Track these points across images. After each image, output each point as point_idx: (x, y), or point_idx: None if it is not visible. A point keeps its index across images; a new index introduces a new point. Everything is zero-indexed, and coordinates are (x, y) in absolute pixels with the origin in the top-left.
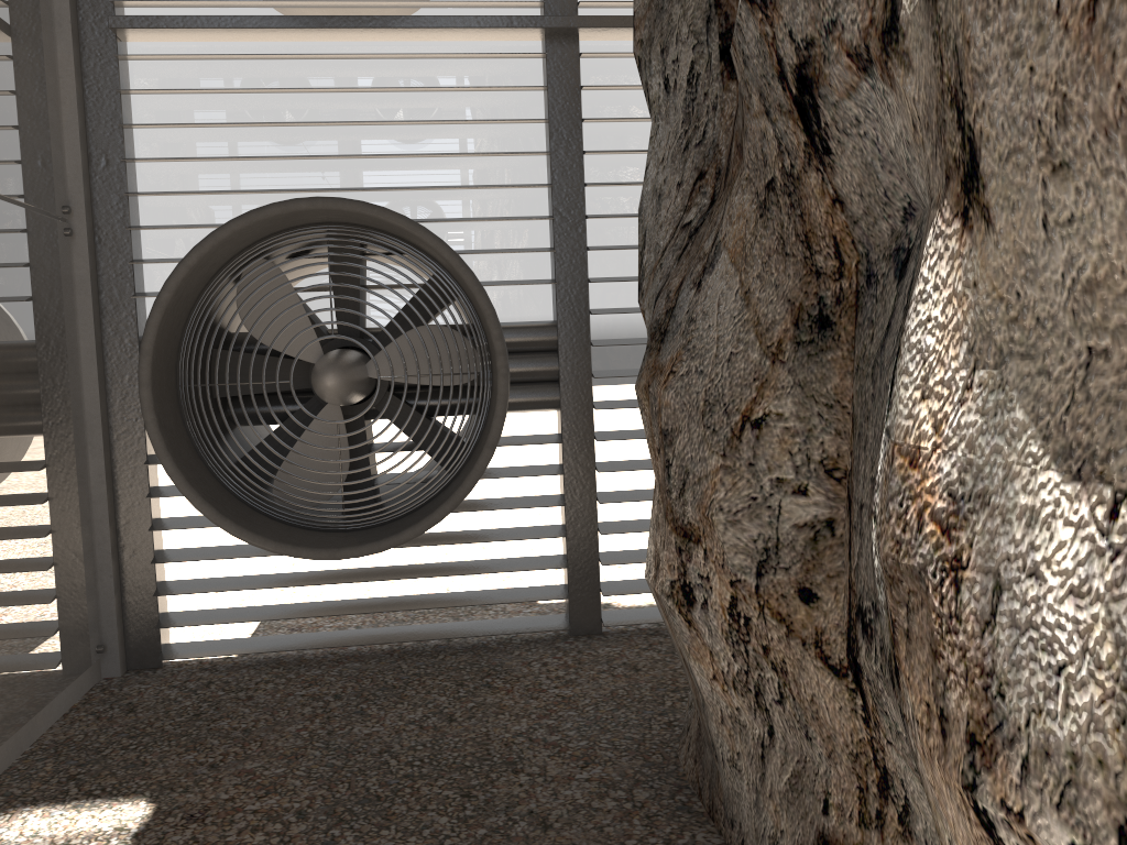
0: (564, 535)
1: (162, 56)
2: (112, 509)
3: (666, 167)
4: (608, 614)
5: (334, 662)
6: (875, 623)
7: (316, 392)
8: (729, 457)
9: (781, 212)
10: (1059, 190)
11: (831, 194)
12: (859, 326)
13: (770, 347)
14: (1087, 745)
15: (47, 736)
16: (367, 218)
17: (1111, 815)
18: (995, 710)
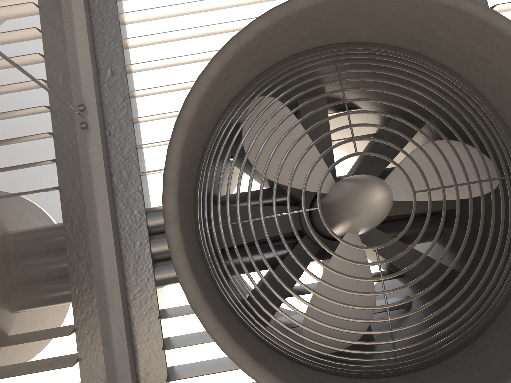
0: None
1: None
2: (133, 364)
3: None
4: None
5: None
6: None
7: (347, 216)
8: None
9: None
10: None
11: None
12: None
13: None
14: None
15: None
16: (391, 10)
17: None
18: None
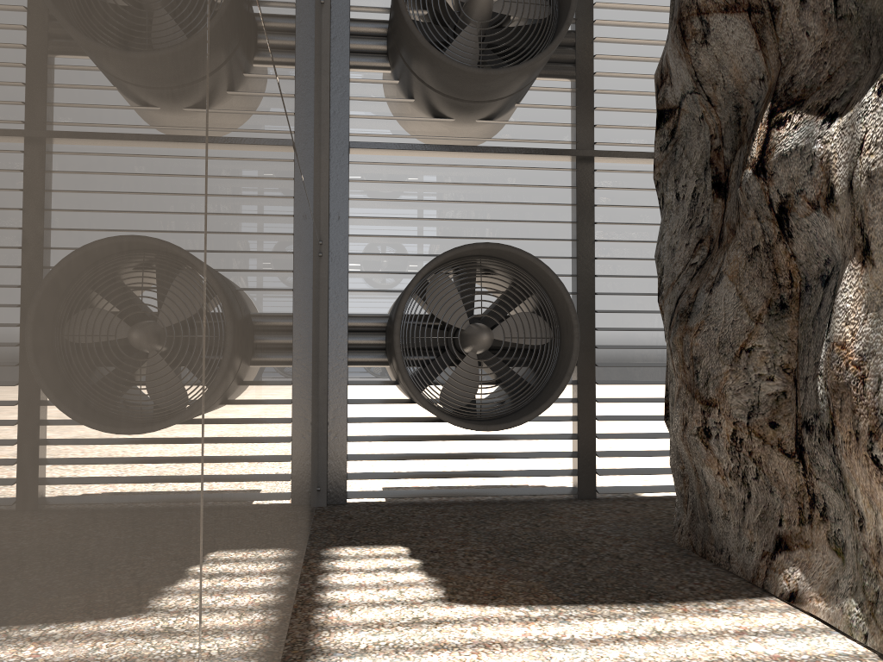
0: (577, 438)
1: (373, 163)
2: (327, 410)
3: (677, 236)
4: (599, 488)
5: (446, 505)
6: (815, 422)
7: (471, 343)
8: (733, 365)
9: (761, 259)
10: None
11: (789, 253)
12: (801, 307)
13: (755, 317)
14: None
15: (315, 525)
16: (508, 254)
17: None
18: (879, 419)
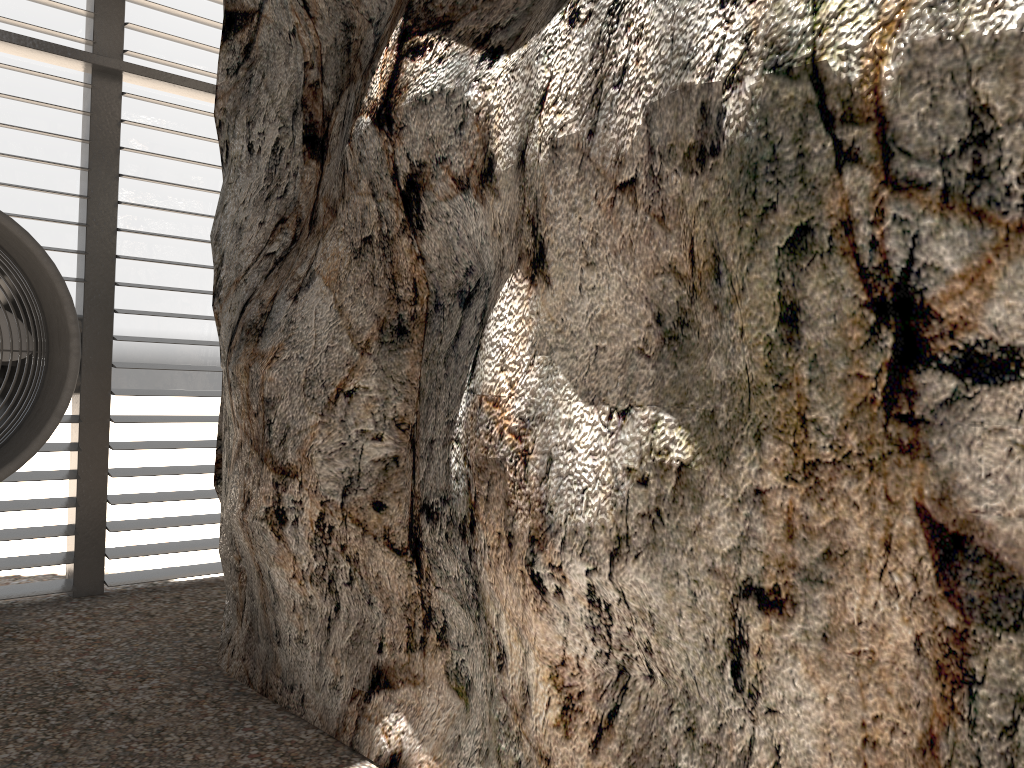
0: (76, 505)
1: None
2: None
3: (248, 209)
4: (109, 576)
5: None
6: (442, 509)
7: None
8: (326, 416)
9: (375, 258)
10: (589, 274)
11: (417, 252)
12: (428, 334)
13: (360, 344)
14: (597, 521)
15: None
16: None
17: (607, 549)
18: (547, 520)
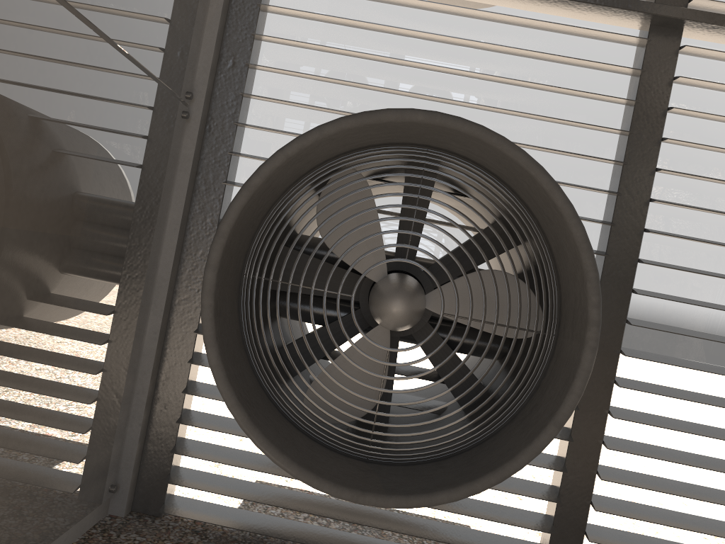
0: (557, 500)
1: None
2: (157, 365)
3: None
4: None
5: None
6: None
7: (374, 313)
8: None
9: None
10: None
11: None
12: None
13: None
14: None
15: None
16: (478, 146)
17: None
18: None
